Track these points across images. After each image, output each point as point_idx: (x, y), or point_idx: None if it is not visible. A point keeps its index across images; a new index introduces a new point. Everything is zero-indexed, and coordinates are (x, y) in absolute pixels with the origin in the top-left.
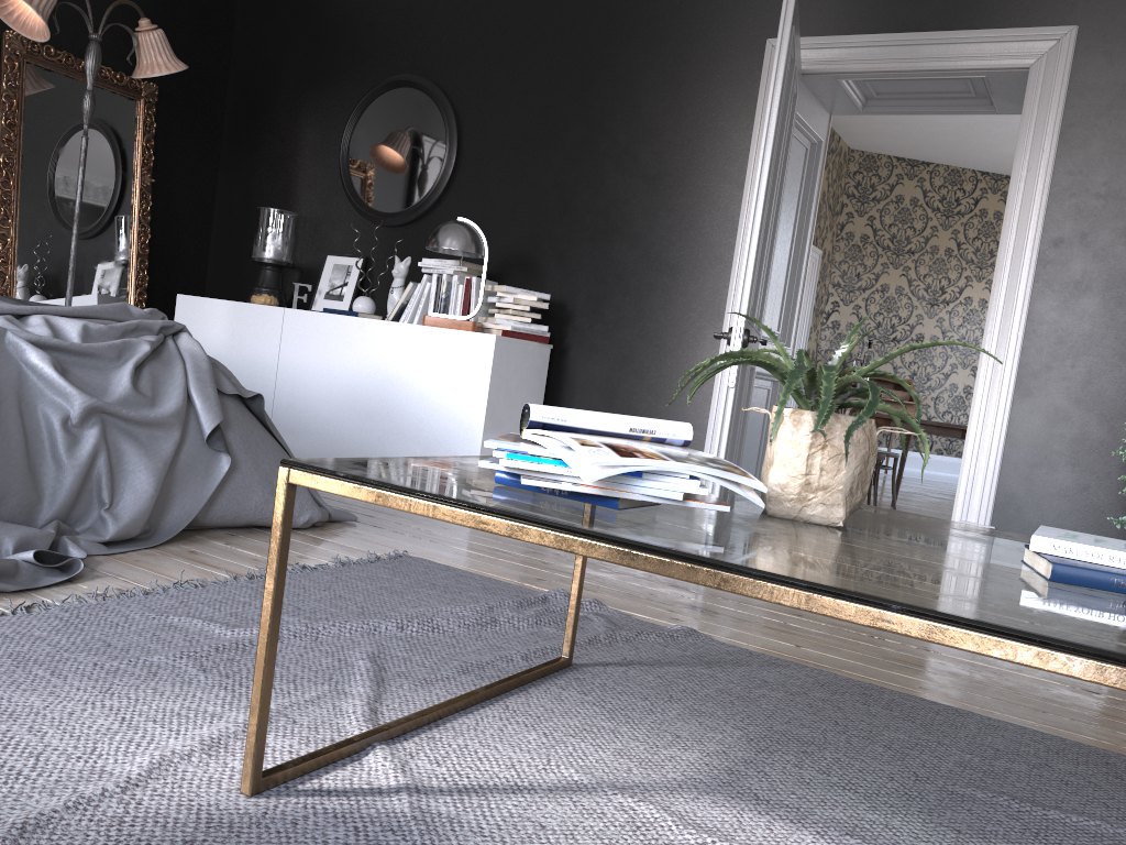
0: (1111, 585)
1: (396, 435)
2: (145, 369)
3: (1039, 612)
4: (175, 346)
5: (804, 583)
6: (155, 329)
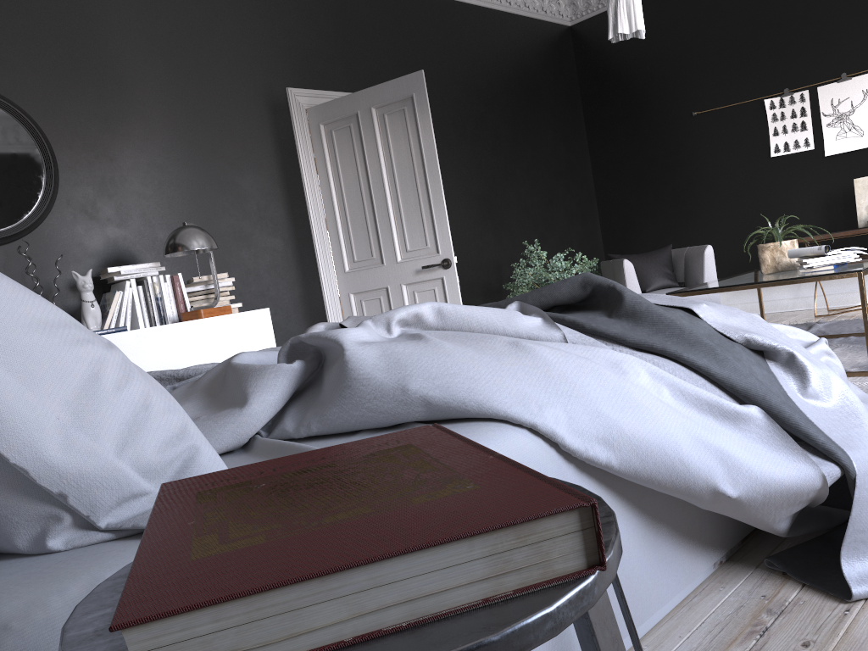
0: None
1: None
2: None
3: None
4: None
5: None
6: None
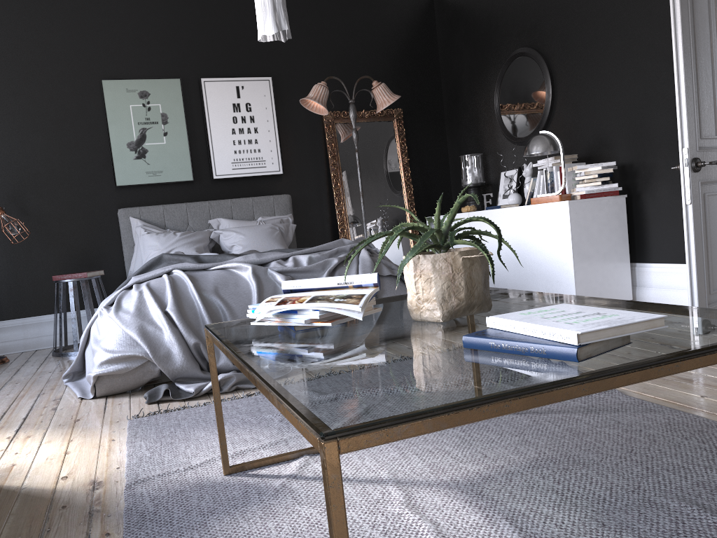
0: (490, 347)
1: (530, 275)
2: (336, 272)
3: (342, 372)
4: (356, 256)
5: (247, 366)
6: (347, 250)
